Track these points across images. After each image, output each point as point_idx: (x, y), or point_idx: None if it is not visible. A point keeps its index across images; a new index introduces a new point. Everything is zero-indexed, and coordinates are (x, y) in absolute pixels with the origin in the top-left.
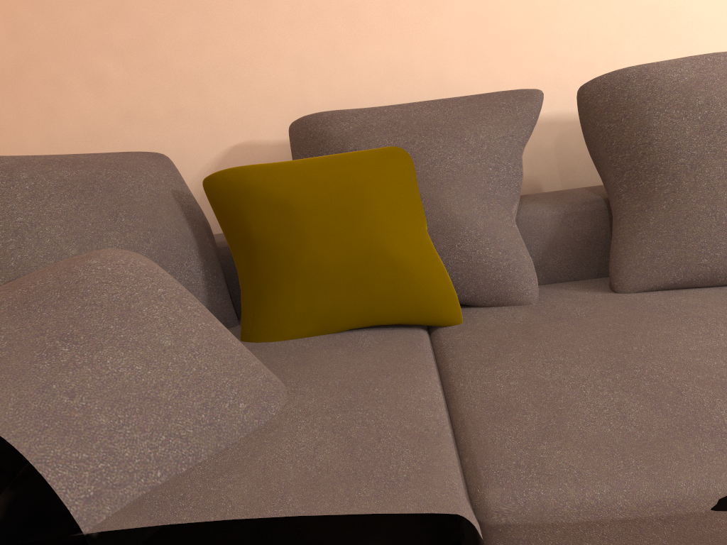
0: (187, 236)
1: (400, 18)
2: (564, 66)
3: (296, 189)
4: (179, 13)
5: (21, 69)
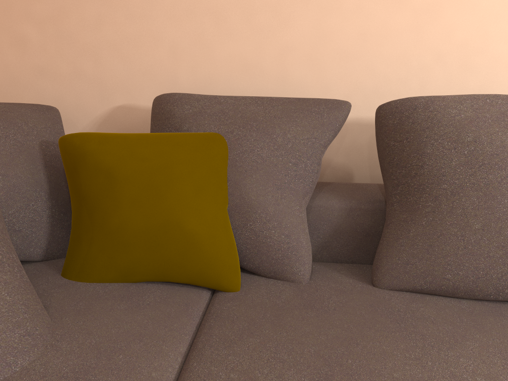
0: (39, 181)
1: (256, 25)
2: (383, 81)
3: (121, 160)
4: None
5: None
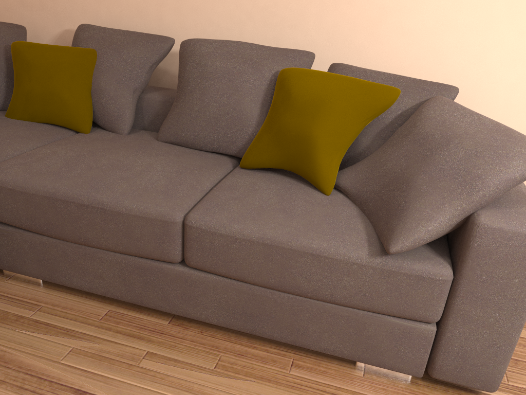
0: (1, 66)
1: None
2: (218, 28)
3: (35, 57)
4: None
5: None
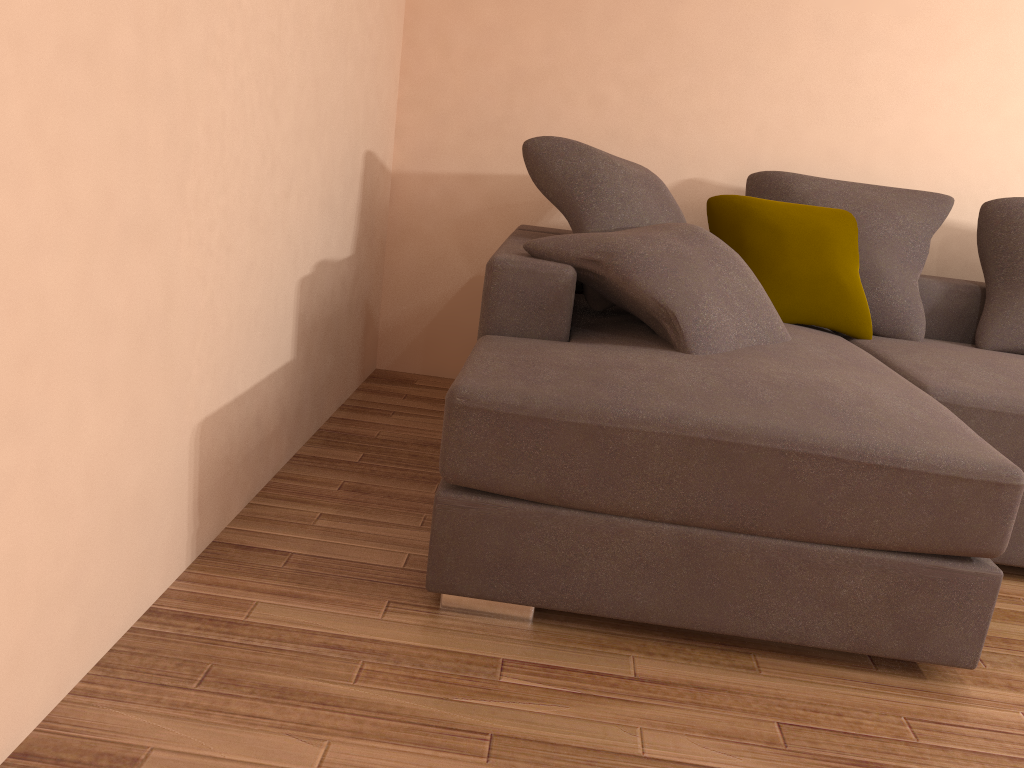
0: None
1: (850, 115)
2: (964, 184)
3: (783, 220)
4: (681, 67)
5: (543, 76)
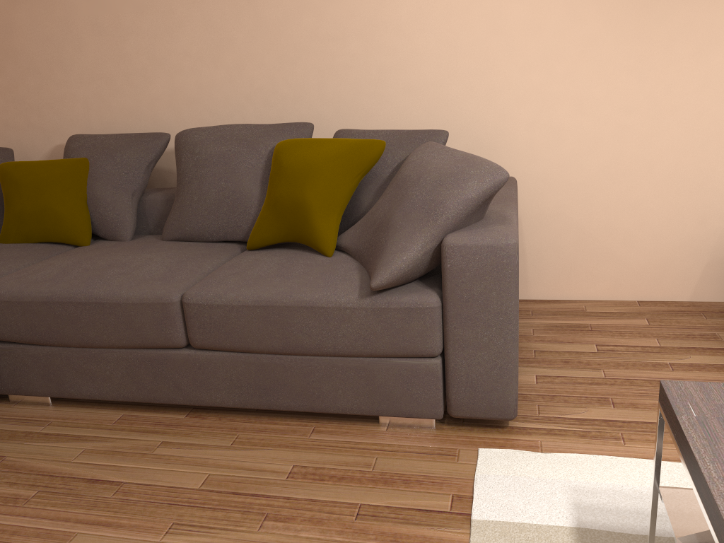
0: None
1: (133, 84)
2: (218, 117)
3: (24, 175)
4: (28, 74)
5: None
